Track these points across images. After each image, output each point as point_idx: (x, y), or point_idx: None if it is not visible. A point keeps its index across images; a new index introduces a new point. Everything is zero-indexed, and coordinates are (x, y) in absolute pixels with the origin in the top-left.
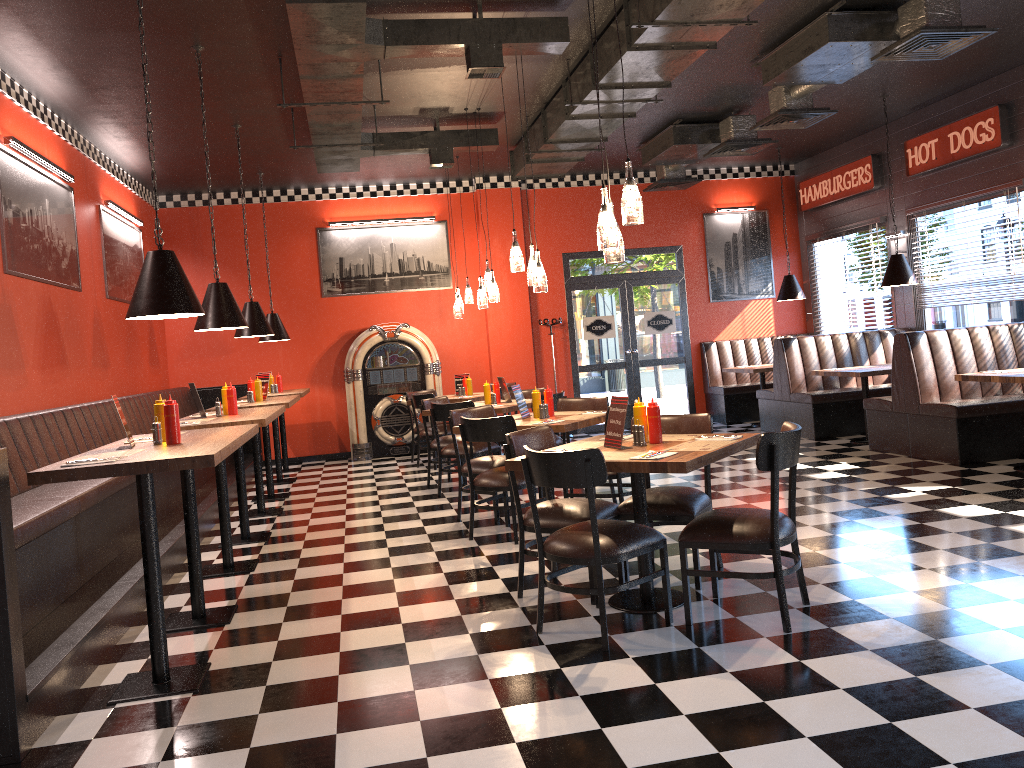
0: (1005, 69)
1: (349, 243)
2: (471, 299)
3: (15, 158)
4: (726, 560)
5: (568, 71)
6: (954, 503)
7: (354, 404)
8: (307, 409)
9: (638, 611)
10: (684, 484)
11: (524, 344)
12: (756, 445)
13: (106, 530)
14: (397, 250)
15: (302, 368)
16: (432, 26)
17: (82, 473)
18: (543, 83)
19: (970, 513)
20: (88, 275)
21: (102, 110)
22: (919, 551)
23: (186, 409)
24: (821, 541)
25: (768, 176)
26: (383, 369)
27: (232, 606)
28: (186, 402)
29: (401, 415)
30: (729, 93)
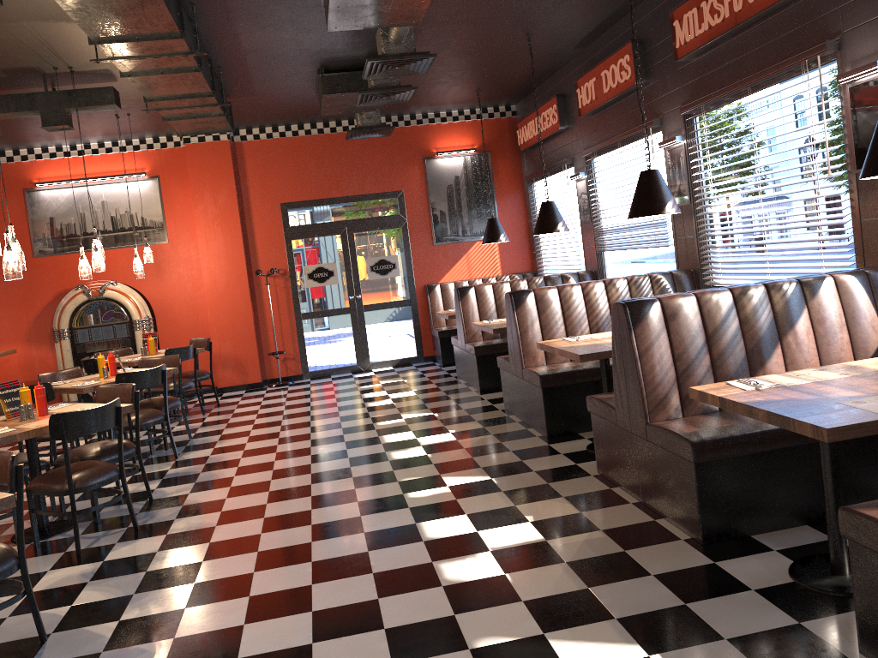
0: (636, 1)
1: (59, 203)
2: (149, 258)
3: None
4: (72, 625)
5: None
6: (452, 510)
7: (62, 363)
8: (25, 368)
9: None
10: (263, 465)
11: (241, 295)
12: (419, 400)
13: None
14: (109, 207)
15: (18, 328)
16: None
17: None
18: None
19: (441, 532)
20: None
21: None
22: (285, 614)
23: None
24: (222, 586)
25: (489, 118)
26: (91, 327)
27: None
28: None
29: None
30: (344, 39)
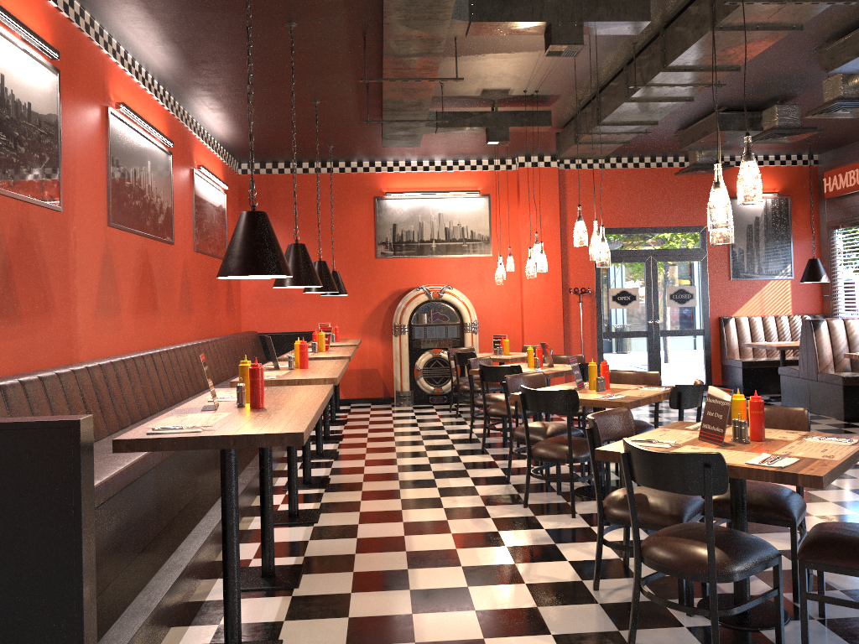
0: None
1: (402, 211)
2: (512, 267)
3: (124, 122)
4: None
5: (634, 54)
6: None
7: (399, 355)
8: (357, 357)
9: (737, 627)
10: None
11: (554, 310)
12: None
13: (184, 474)
14: (444, 219)
15: (355, 320)
16: (516, 3)
17: (167, 443)
18: (604, 67)
19: None
20: (180, 230)
21: (201, 83)
22: None
23: (254, 351)
24: None
25: (792, 165)
26: (427, 325)
27: (299, 565)
28: (255, 345)
29: (441, 368)
30: (780, 82)
